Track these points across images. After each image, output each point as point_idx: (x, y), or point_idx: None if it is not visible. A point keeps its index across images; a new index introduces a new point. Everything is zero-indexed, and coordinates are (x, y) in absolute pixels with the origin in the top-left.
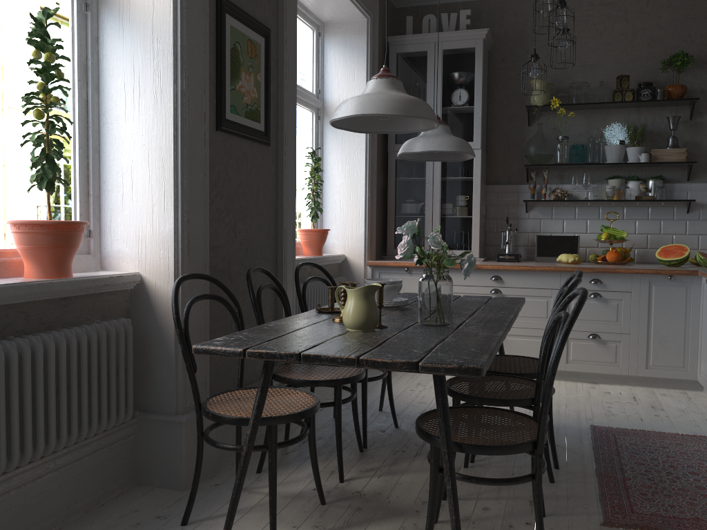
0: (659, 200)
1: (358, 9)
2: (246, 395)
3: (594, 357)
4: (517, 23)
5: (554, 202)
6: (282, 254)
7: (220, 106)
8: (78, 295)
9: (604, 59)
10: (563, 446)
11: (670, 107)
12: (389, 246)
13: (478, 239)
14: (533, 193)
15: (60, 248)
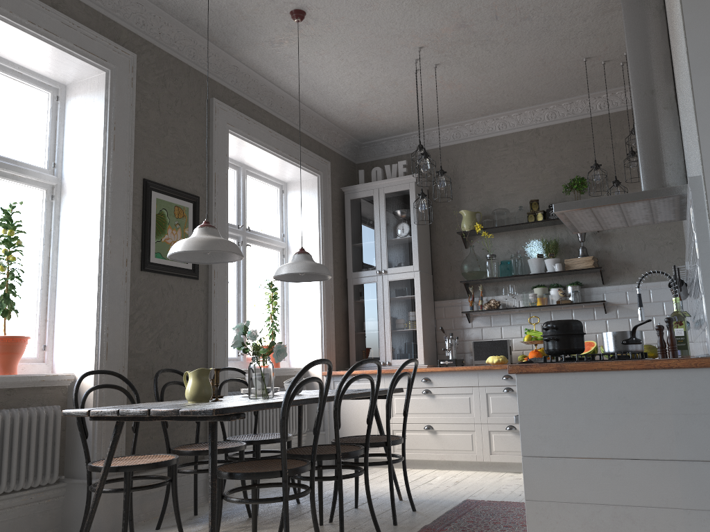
0: (574, 303)
1: (305, 170)
2: (131, 458)
3: (513, 447)
4: (449, 166)
5: (490, 311)
6: (211, 362)
7: (144, 254)
8: (20, 387)
9: (521, 187)
10: (422, 512)
11: None
12: (351, 359)
13: (423, 348)
14: (471, 305)
15: (5, 354)
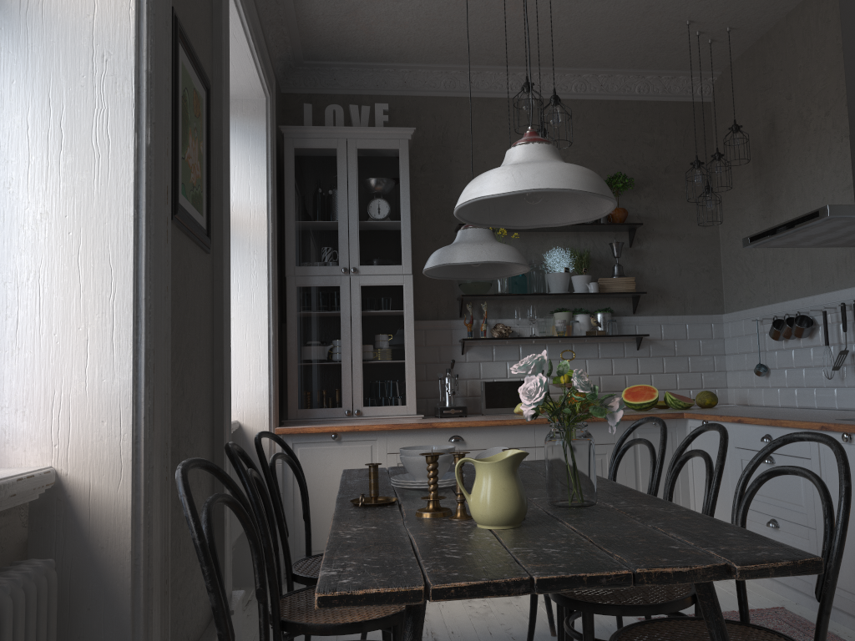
0: (613, 335)
1: (261, 83)
2: None
3: None
4: (437, 126)
5: (496, 340)
6: (222, 421)
7: (175, 181)
8: None
9: None
10: None
11: (609, 232)
12: (291, 405)
13: (415, 390)
14: (471, 330)
15: None
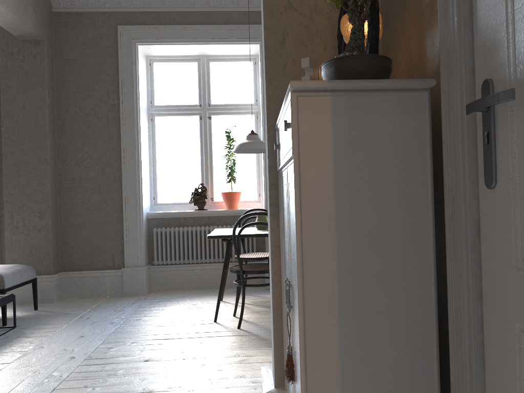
0: None
1: None
2: (263, 254)
3: None
4: None
5: None
6: None
7: None
8: (237, 215)
9: None
10: None
11: None
12: None
13: None
14: None
15: (227, 200)
